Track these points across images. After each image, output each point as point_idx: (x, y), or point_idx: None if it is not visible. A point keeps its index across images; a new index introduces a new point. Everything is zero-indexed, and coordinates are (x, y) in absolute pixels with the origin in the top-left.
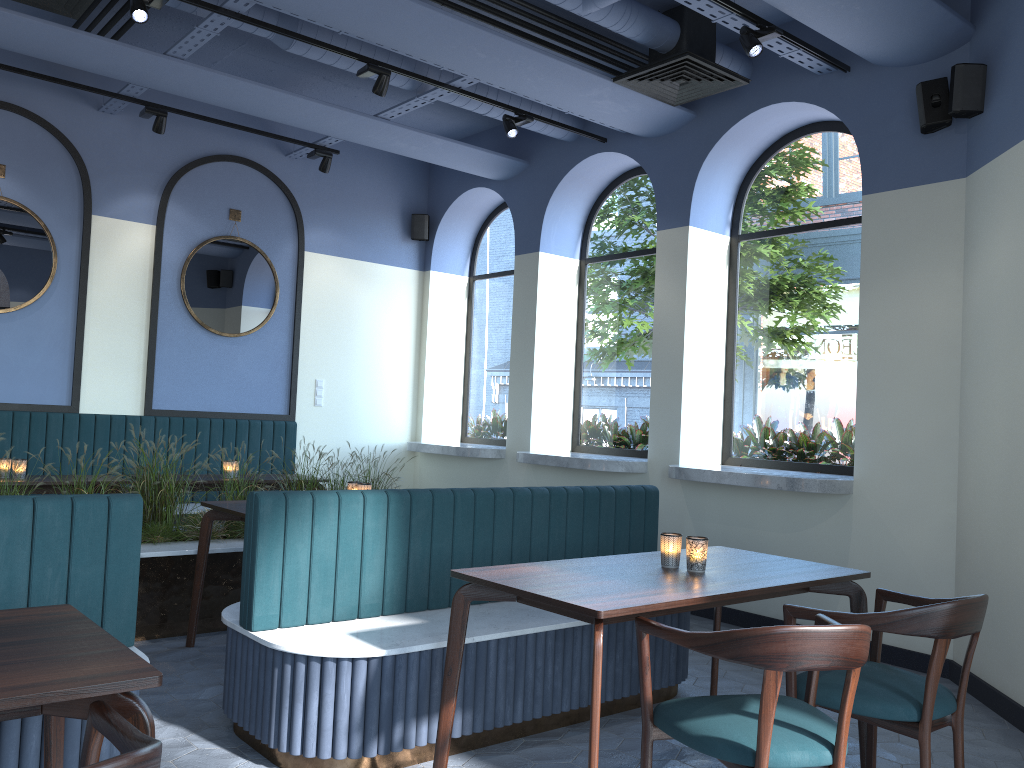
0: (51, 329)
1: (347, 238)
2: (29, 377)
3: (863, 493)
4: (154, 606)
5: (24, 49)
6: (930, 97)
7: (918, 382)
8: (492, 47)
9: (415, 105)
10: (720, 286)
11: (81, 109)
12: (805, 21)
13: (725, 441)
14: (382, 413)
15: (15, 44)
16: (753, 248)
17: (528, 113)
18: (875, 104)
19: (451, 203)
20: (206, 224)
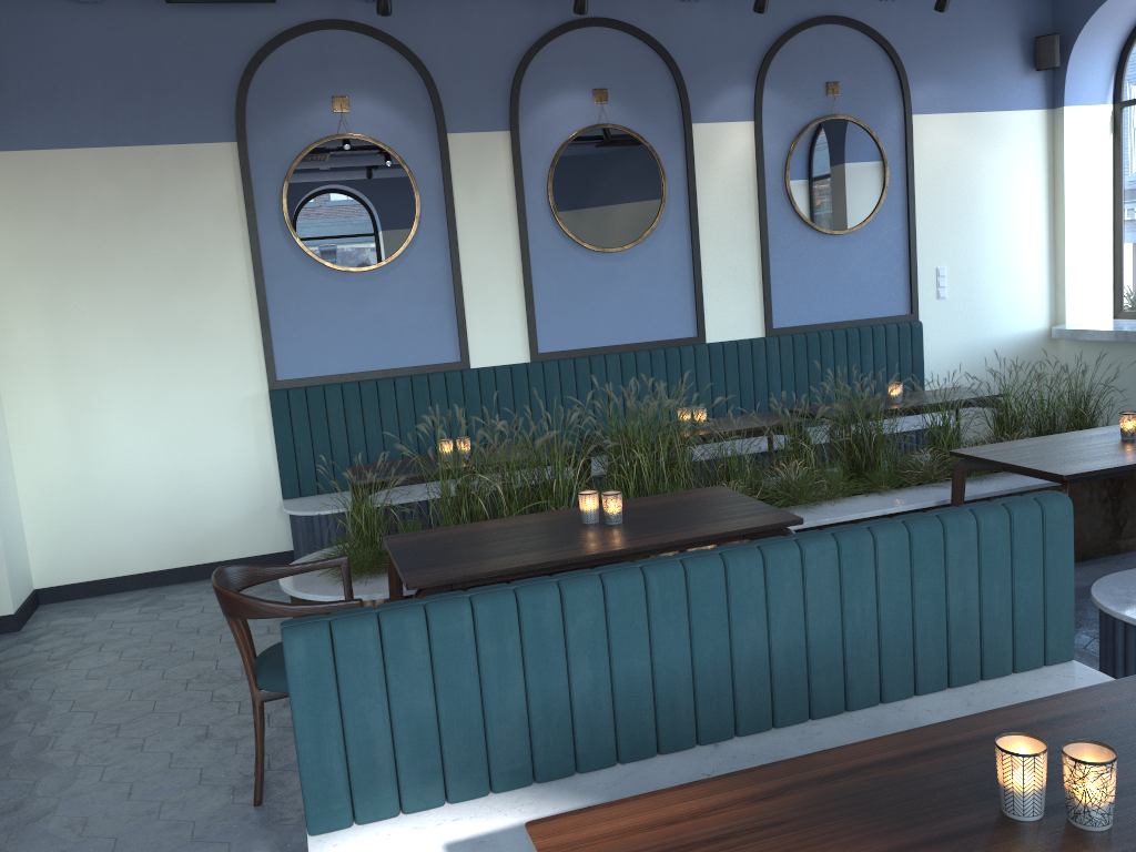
0: (669, 258)
1: (958, 87)
2: (656, 312)
3: None
4: None
5: None
6: None
7: None
8: None
9: None
10: None
11: (666, 5)
12: None
13: None
14: (1014, 296)
15: None
16: None
17: None
18: None
19: (1094, 11)
20: (803, 107)
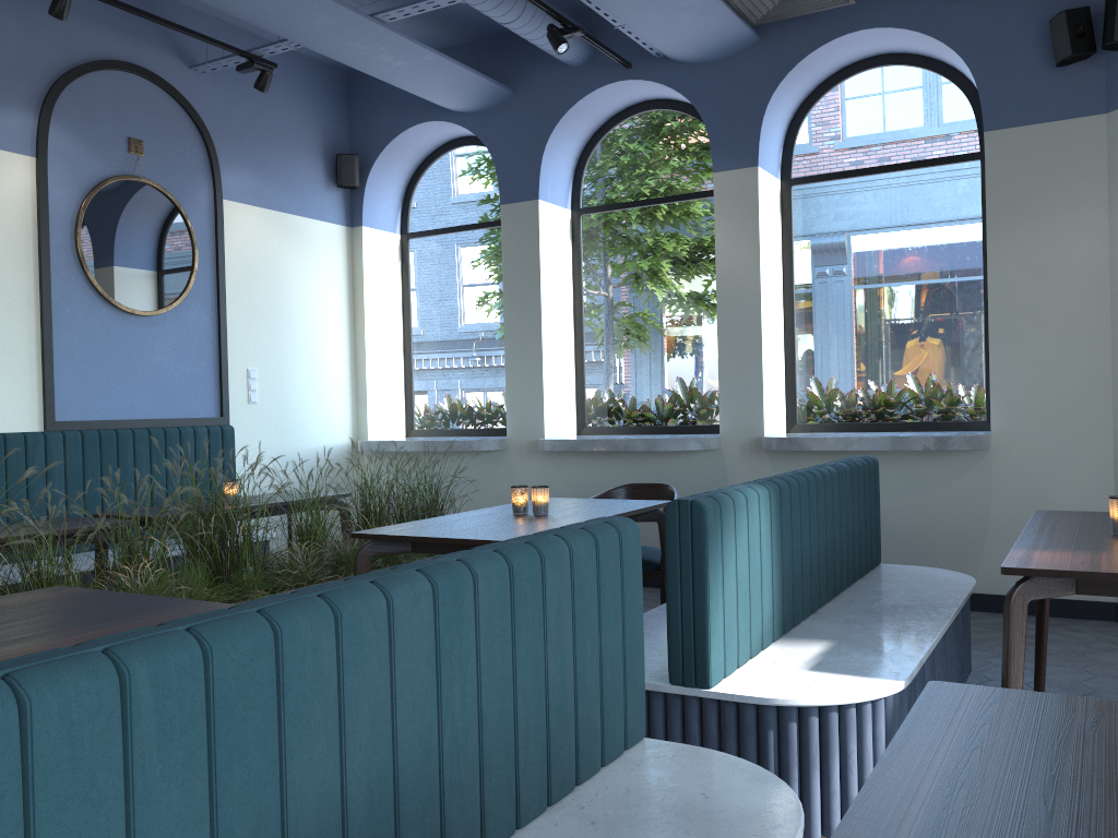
0: None
1: (268, 183)
2: None
3: (1003, 446)
4: None
5: None
6: (1075, 27)
7: (1062, 327)
8: None
9: (438, 4)
10: (777, 236)
11: None
12: None
13: (789, 407)
14: (321, 408)
15: None
16: (810, 193)
17: (573, 25)
18: (994, 33)
19: (390, 141)
20: (101, 158)
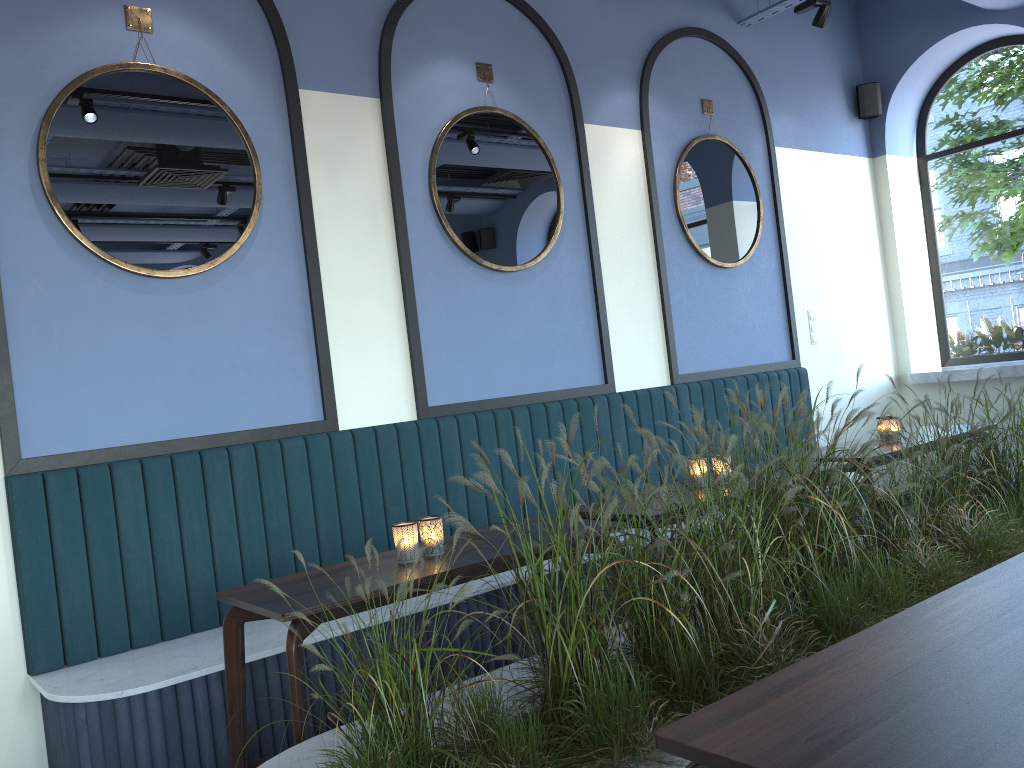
0: (570, 284)
1: (804, 125)
2: (560, 353)
3: None
4: None
5: None
6: None
7: None
8: None
9: None
10: None
11: None
12: None
13: None
14: (866, 343)
15: None
16: None
17: None
18: None
19: (914, 60)
20: (684, 122)
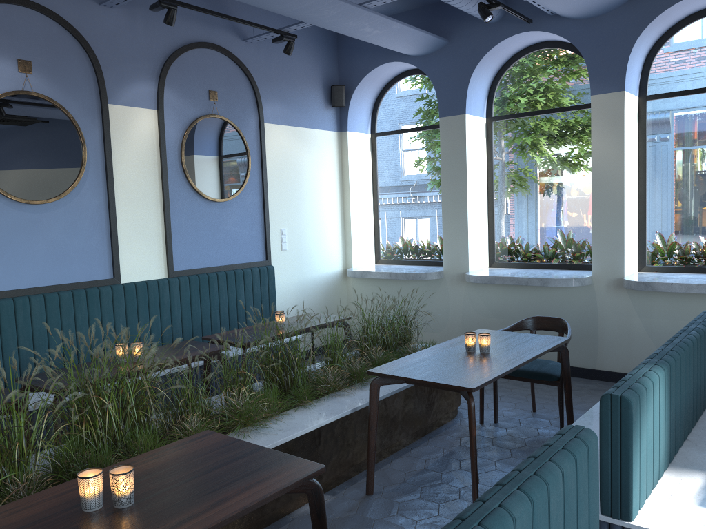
0: (89, 212)
1: (290, 109)
2: (78, 258)
3: None
4: (328, 464)
5: None
6: None
7: None
8: None
9: None
10: (635, 136)
11: (86, 3)
12: None
13: (641, 254)
14: (324, 249)
15: None
16: (660, 106)
17: (495, 0)
18: None
19: (365, 75)
20: (193, 105)
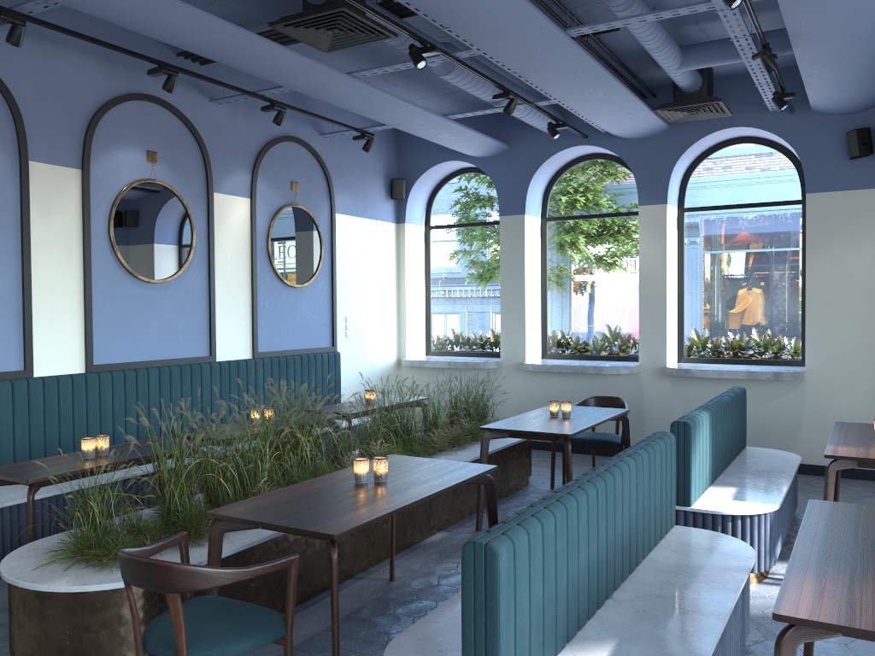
0: (194, 292)
1: (356, 200)
2: (183, 335)
3: (812, 377)
4: (444, 506)
5: (254, 68)
6: (861, 139)
7: (849, 310)
8: (611, 90)
9: (486, 112)
10: (675, 243)
11: (200, 100)
12: (812, 91)
13: (679, 347)
14: (381, 338)
15: (253, 65)
16: (695, 217)
17: (561, 121)
18: (813, 136)
19: (425, 171)
20: (279, 195)
